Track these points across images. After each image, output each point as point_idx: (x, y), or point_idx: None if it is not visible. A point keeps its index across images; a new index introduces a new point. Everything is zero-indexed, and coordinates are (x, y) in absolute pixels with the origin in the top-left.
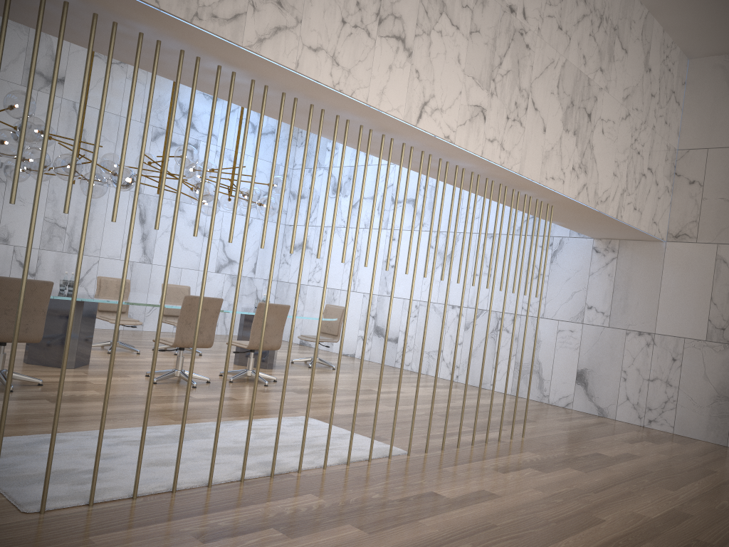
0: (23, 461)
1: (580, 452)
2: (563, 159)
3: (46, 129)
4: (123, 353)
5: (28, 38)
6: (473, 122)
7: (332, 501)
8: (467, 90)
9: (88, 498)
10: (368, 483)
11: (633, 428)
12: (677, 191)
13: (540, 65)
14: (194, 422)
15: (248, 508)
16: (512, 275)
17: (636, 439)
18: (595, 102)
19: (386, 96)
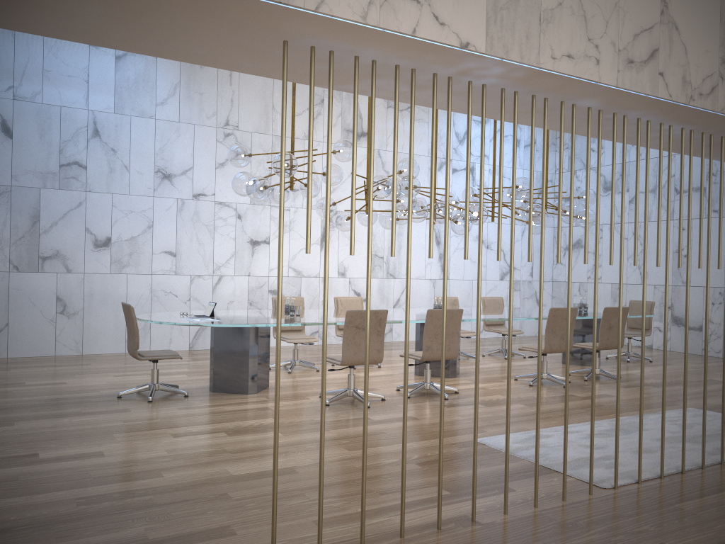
0: (546, 452)
1: None
2: None
3: (598, 206)
4: (467, 361)
5: (342, 104)
6: None
7: None
8: None
9: (632, 477)
10: None
11: None
12: None
13: None
14: (611, 417)
15: None
16: None
17: None
18: None
19: None
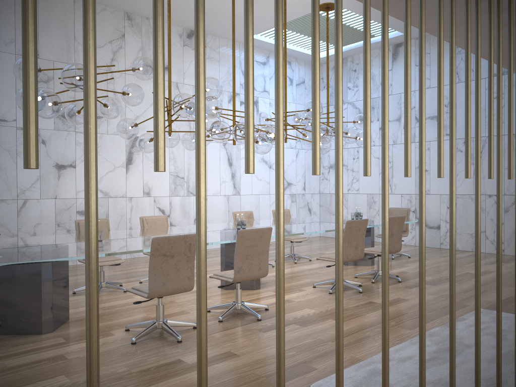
0: None
1: None
2: None
3: (500, 98)
4: None
5: (142, 40)
6: None
7: None
8: None
9: None
10: None
11: None
12: None
13: None
14: None
15: None
16: None
17: None
18: None
19: None
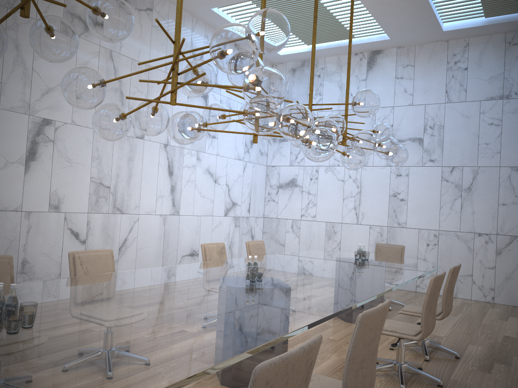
0: None
1: None
2: None
3: None
4: None
5: None
6: None
7: None
8: None
9: None
10: None
11: None
12: None
13: None
14: None
15: None
16: None
17: None
18: None
19: None
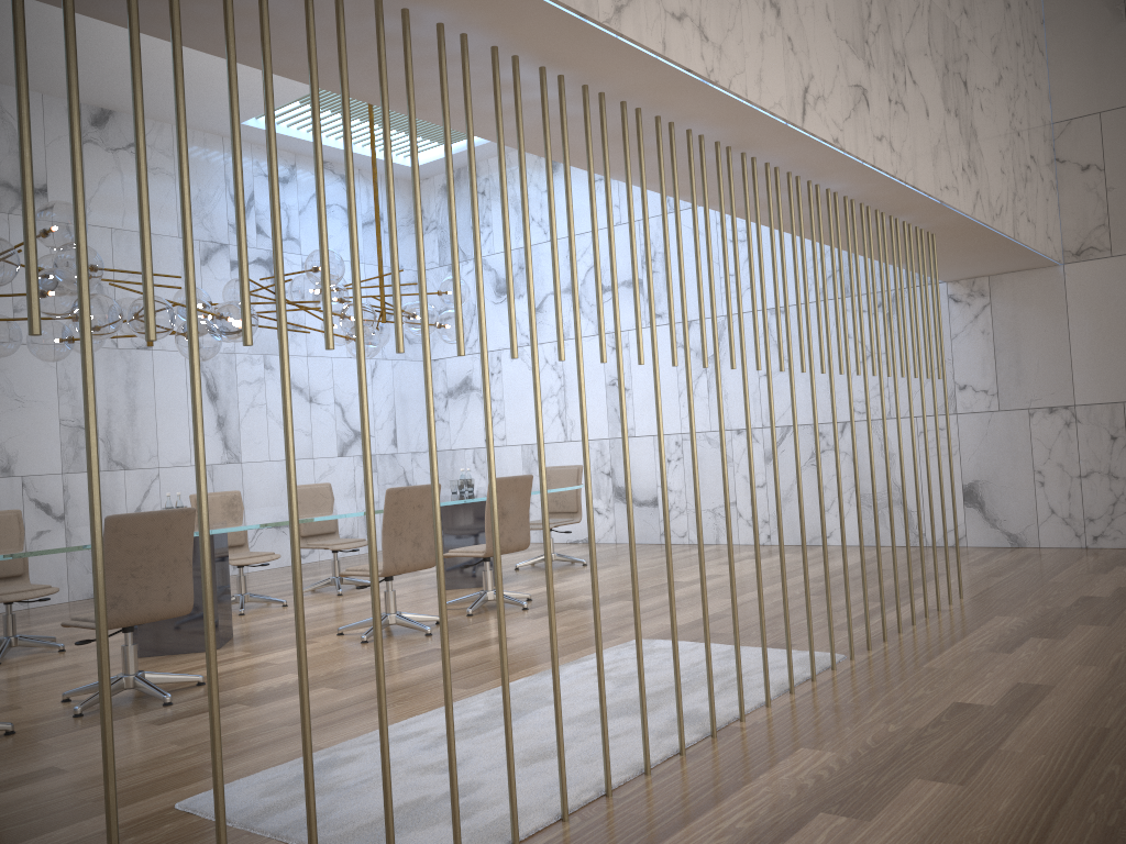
0: (331, 805)
1: (1062, 600)
2: (952, 157)
3: (352, 209)
4: (262, 610)
5: None
6: (858, 113)
7: (844, 750)
8: (843, 61)
9: (503, 837)
10: (857, 713)
11: (1078, 553)
12: (1065, 186)
13: (907, 13)
14: (496, 684)
15: (746, 791)
16: (825, 363)
17: (1102, 566)
18: (967, 63)
19: (764, 84)
